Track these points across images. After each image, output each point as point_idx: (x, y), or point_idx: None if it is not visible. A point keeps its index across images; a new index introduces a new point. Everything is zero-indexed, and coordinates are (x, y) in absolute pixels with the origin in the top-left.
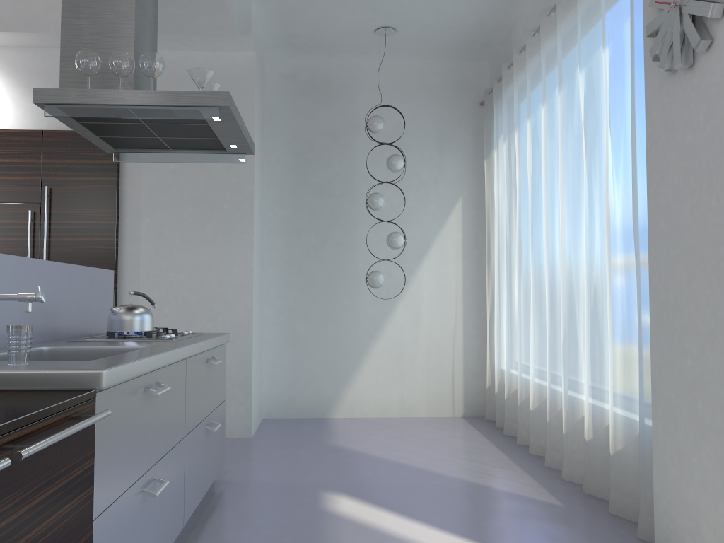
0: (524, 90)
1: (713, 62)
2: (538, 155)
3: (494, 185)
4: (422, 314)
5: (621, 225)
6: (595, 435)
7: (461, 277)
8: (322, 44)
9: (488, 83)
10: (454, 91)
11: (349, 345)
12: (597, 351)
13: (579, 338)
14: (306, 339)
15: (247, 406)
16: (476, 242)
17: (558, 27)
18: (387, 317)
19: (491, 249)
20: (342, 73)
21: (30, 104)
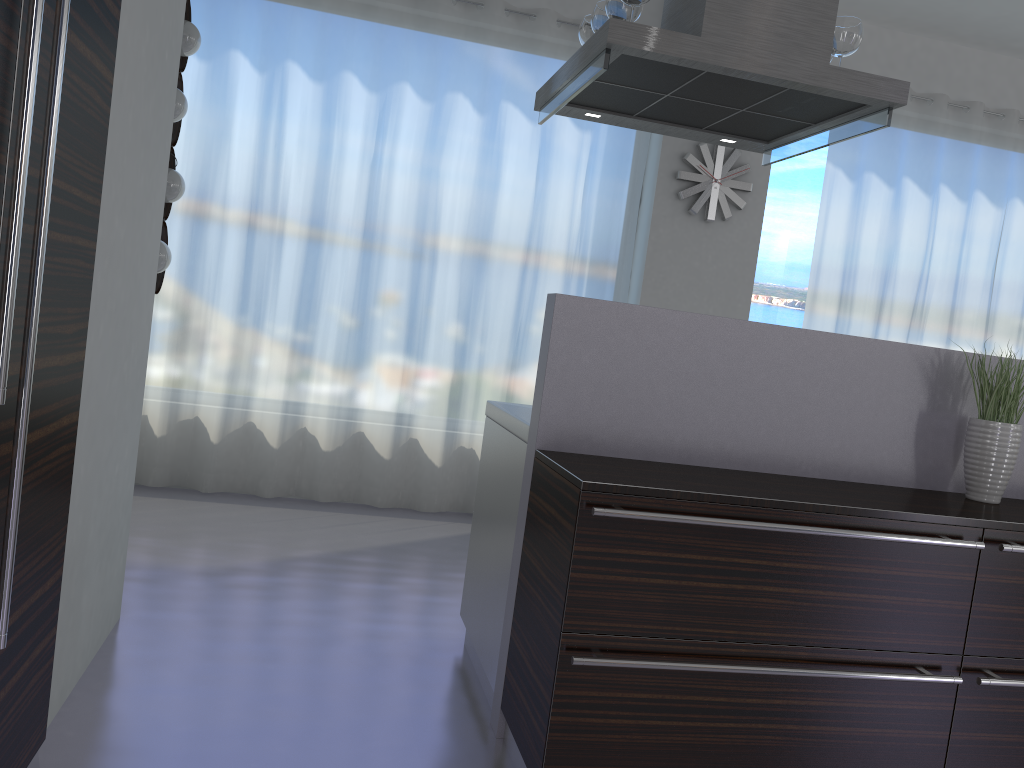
0: (341, 34)
1: (726, 230)
2: (381, 145)
3: (189, 113)
4: None
5: (576, 288)
6: None
7: None
8: None
9: None
10: None
11: None
12: (512, 387)
13: (466, 372)
14: None
15: (125, 550)
16: None
17: (493, 44)
18: None
19: None
20: None
21: None
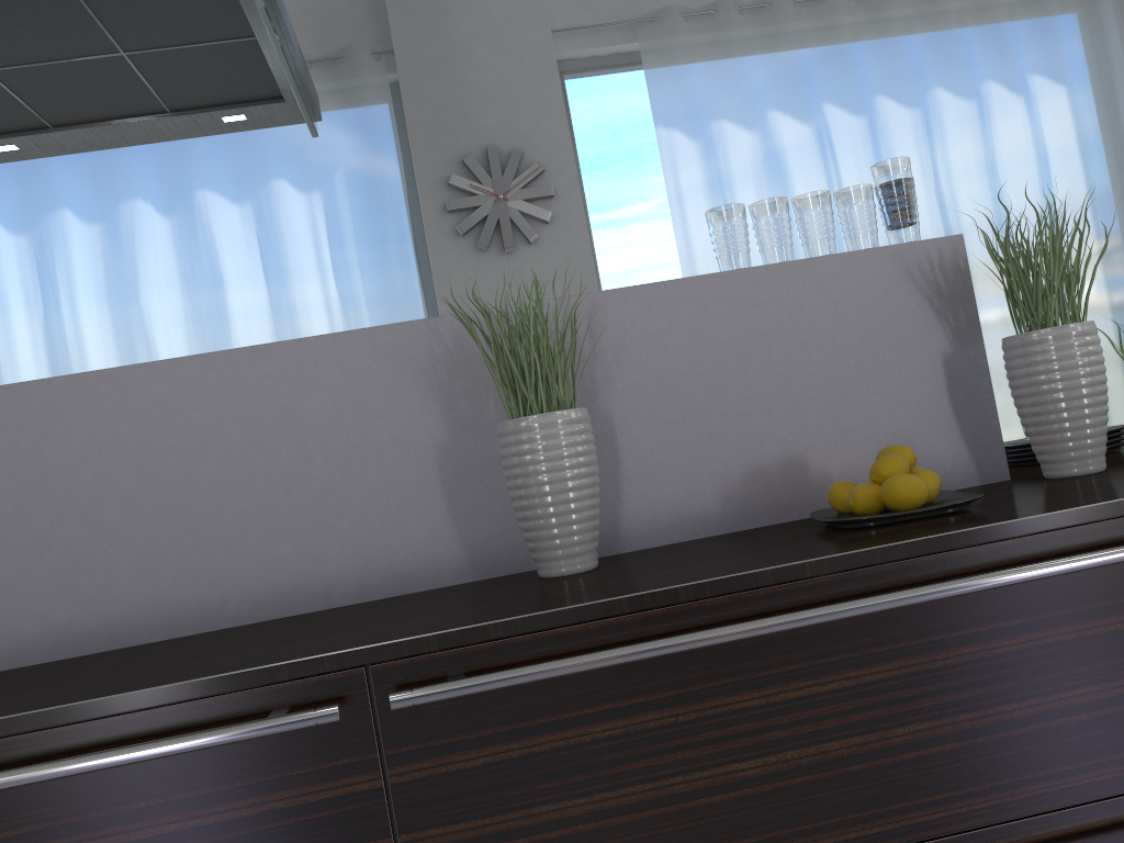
0: None
1: (540, 255)
2: (53, 294)
3: None
4: None
5: None
6: None
7: None
8: None
9: None
10: None
11: None
12: None
13: None
14: None
15: None
16: None
17: None
18: None
19: None
20: None
21: None
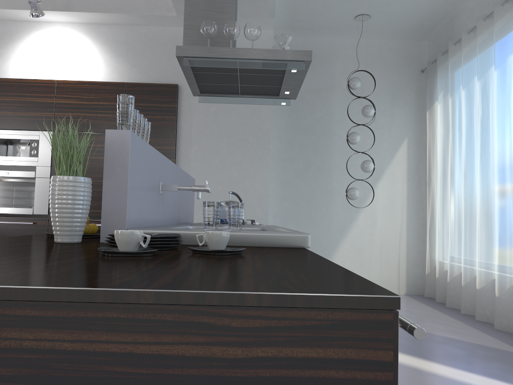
0: (472, 59)
1: None
2: (486, 106)
3: (437, 129)
4: (377, 220)
5: None
6: None
7: (405, 194)
8: (313, 27)
9: (427, 57)
10: (403, 62)
11: (325, 241)
12: None
13: None
14: None
15: None
16: (417, 170)
17: None
18: (352, 221)
19: (431, 175)
20: (323, 48)
21: (117, 64)
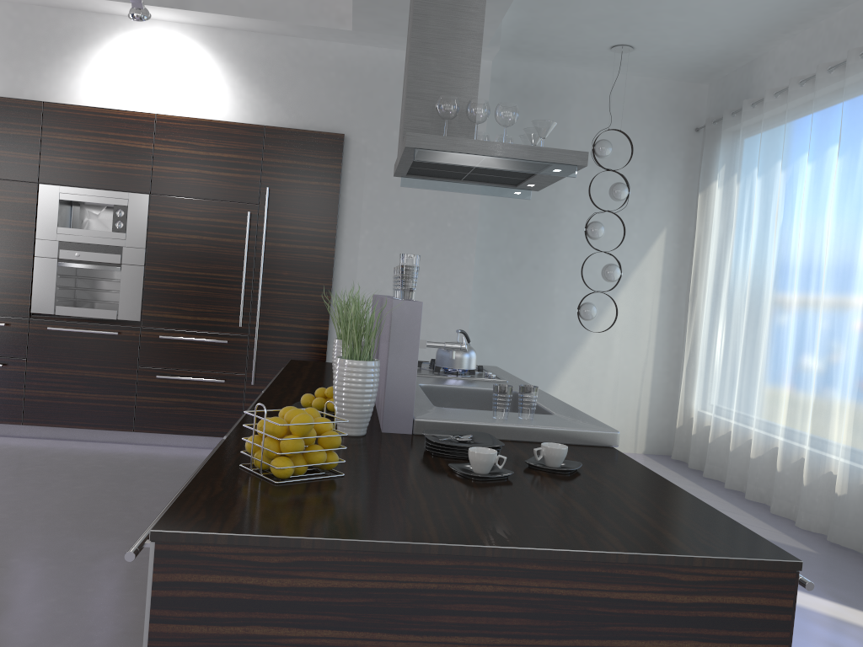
0: (775, 135)
1: None
2: (791, 209)
3: (713, 223)
4: (614, 346)
5: None
6: (850, 492)
7: (656, 312)
8: (545, 52)
9: (706, 108)
10: (670, 113)
11: (537, 373)
12: (862, 415)
13: (833, 399)
14: (494, 363)
15: None
16: (676, 277)
17: (847, 91)
18: (578, 346)
19: (696, 288)
20: (555, 82)
21: (250, 95)
